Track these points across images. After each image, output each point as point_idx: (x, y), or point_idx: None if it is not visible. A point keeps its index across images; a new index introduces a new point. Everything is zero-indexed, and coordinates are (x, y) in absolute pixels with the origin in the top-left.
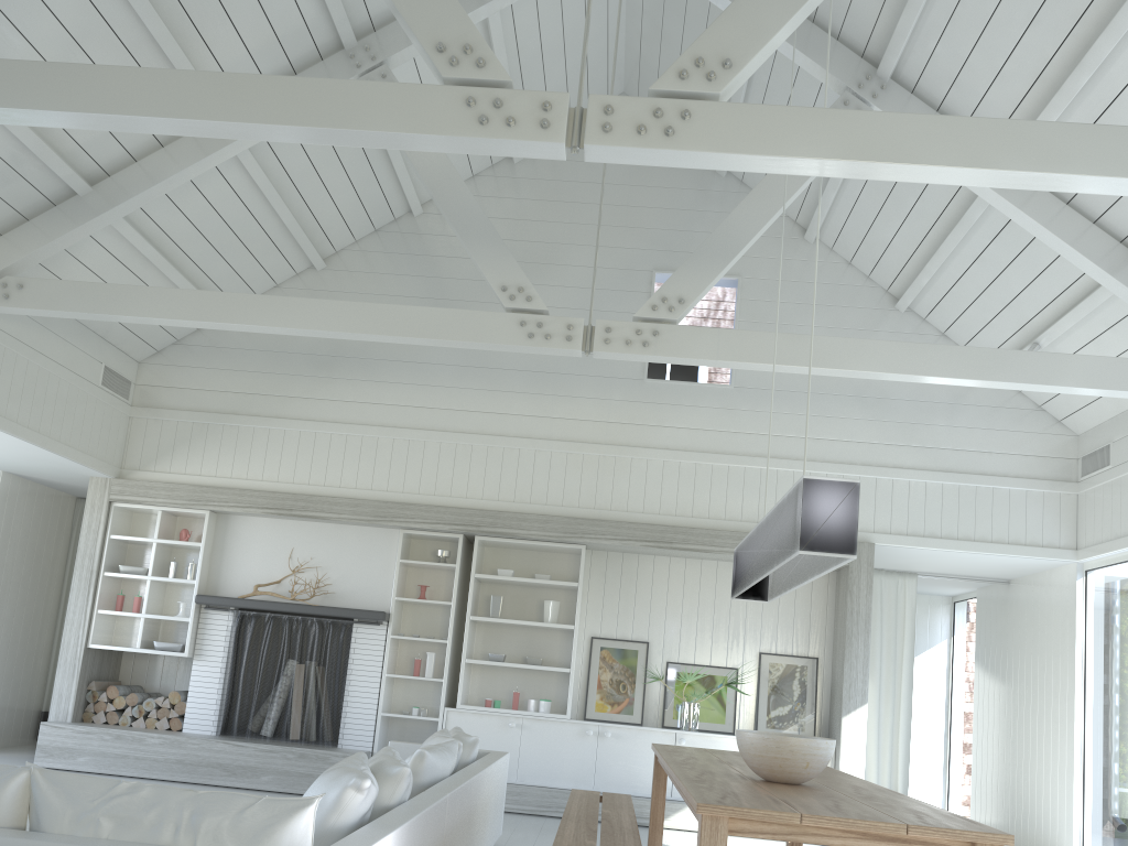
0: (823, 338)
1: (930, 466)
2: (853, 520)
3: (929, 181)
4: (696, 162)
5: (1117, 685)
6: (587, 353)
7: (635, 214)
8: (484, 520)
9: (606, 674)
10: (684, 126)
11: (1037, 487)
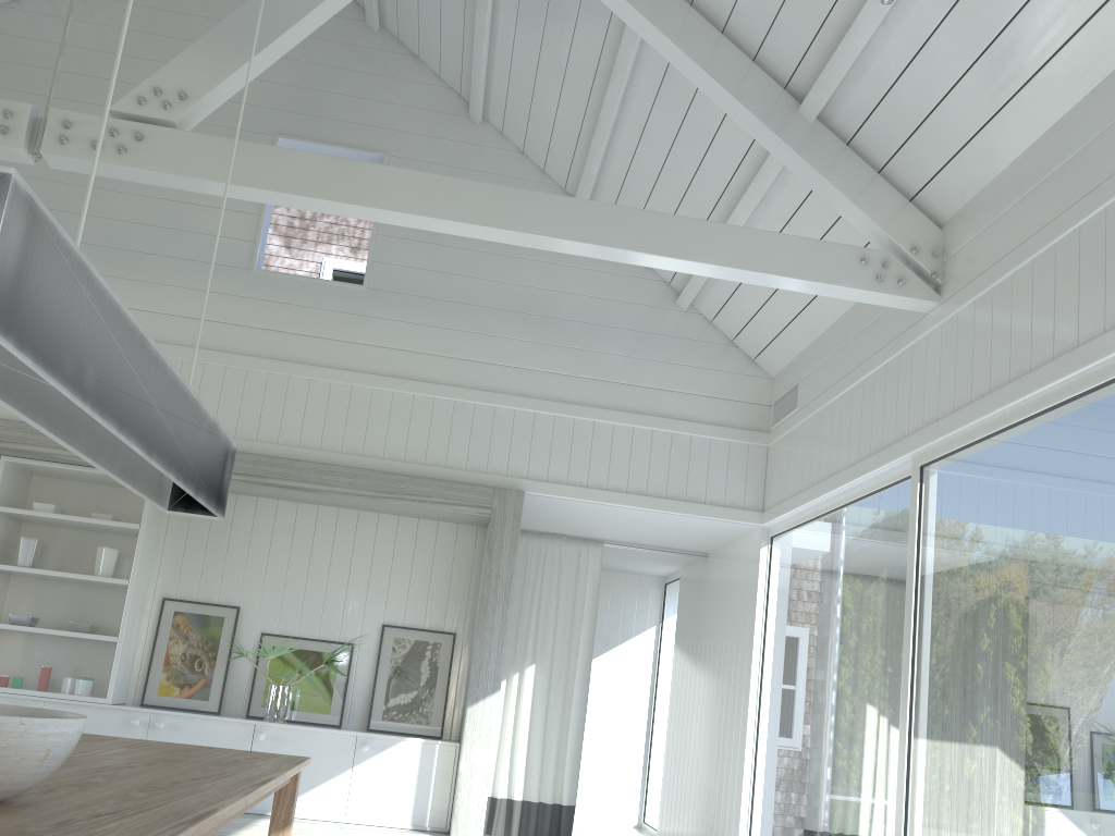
0: (383, 168)
1: (600, 403)
2: None
3: None
4: None
5: (789, 672)
6: (36, 156)
7: None
8: (9, 434)
9: (178, 647)
10: None
11: (722, 435)
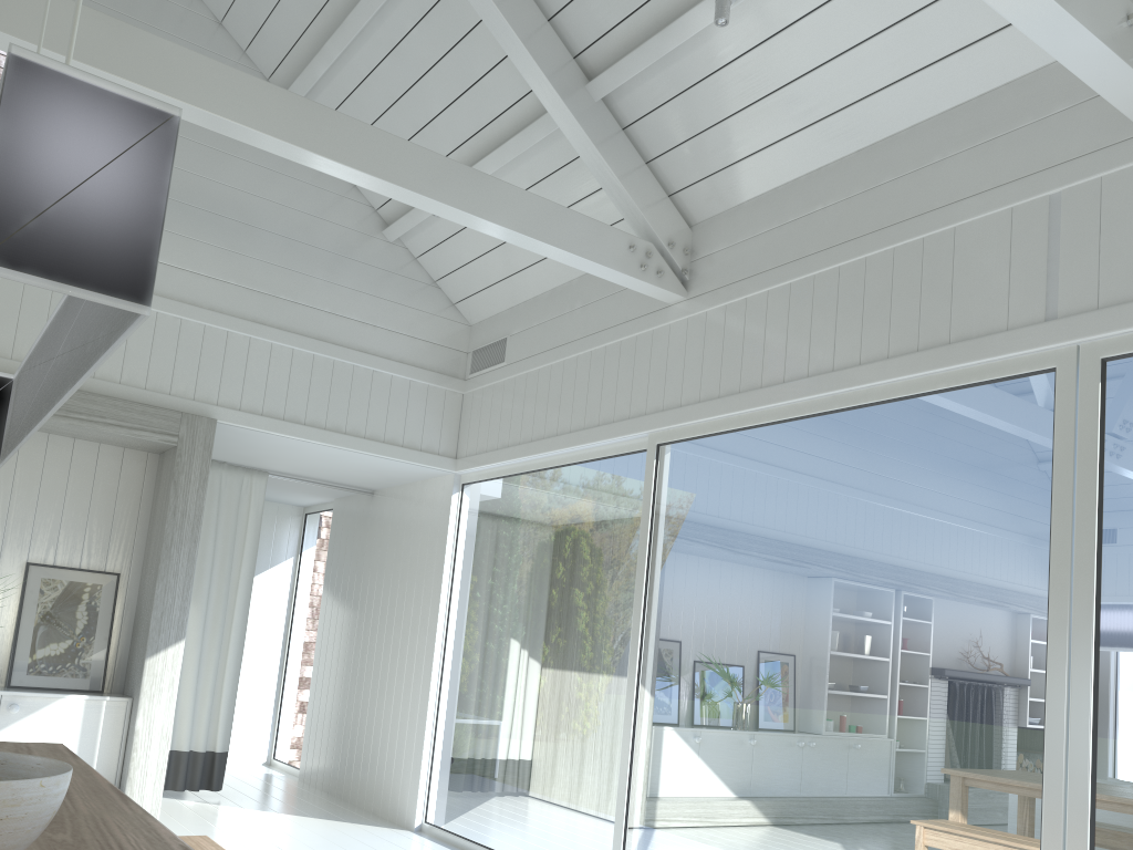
0: (162, 42)
1: (301, 329)
2: (151, 212)
3: None
4: None
5: (486, 618)
6: None
7: None
8: None
9: None
10: None
11: (422, 378)
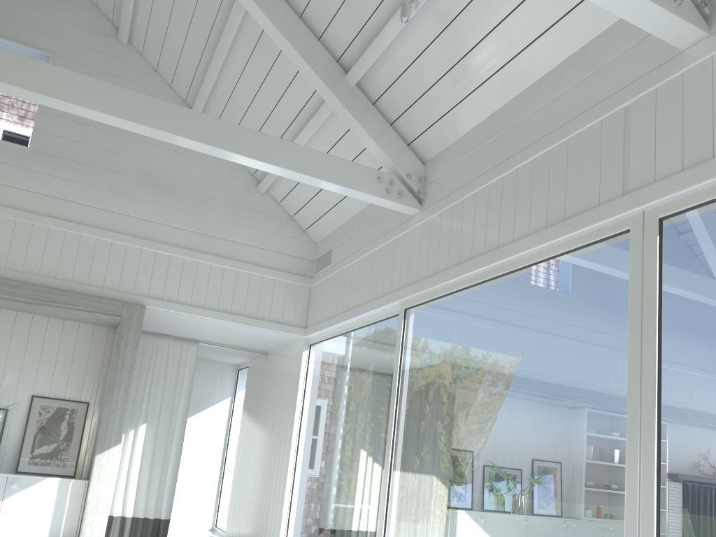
0: (51, 67)
1: (203, 249)
2: None
3: None
4: None
5: (317, 432)
6: None
7: None
8: None
9: None
10: None
11: (283, 277)
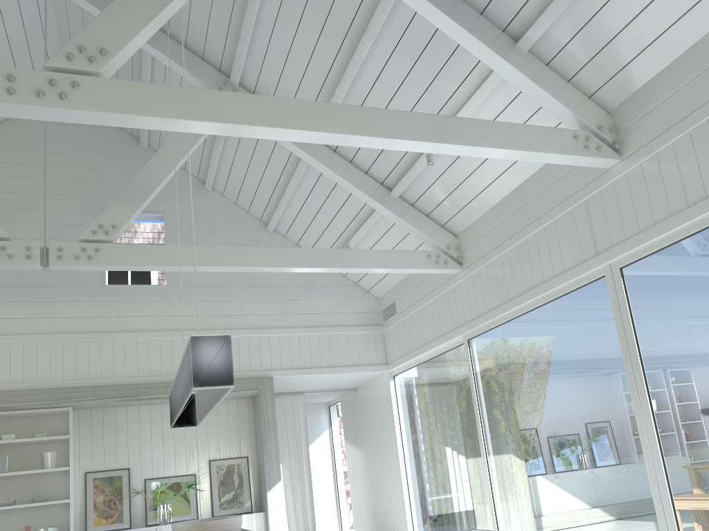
0: (216, 247)
1: (300, 325)
2: (229, 361)
3: (254, 136)
4: (88, 119)
5: (418, 439)
6: (45, 266)
7: (84, 173)
8: None
9: (100, 497)
10: (75, 92)
11: (361, 330)
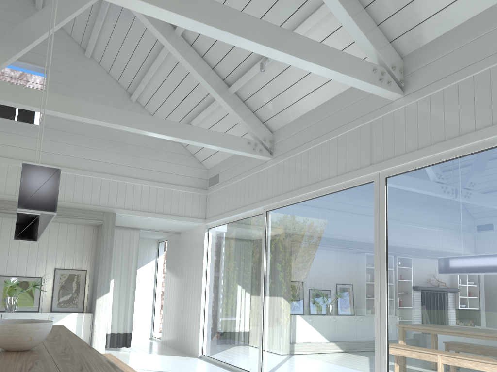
0: (80, 100)
1: (144, 178)
2: (55, 191)
3: (114, 2)
4: None
5: (218, 277)
6: None
7: None
8: None
9: None
10: None
11: (190, 191)
